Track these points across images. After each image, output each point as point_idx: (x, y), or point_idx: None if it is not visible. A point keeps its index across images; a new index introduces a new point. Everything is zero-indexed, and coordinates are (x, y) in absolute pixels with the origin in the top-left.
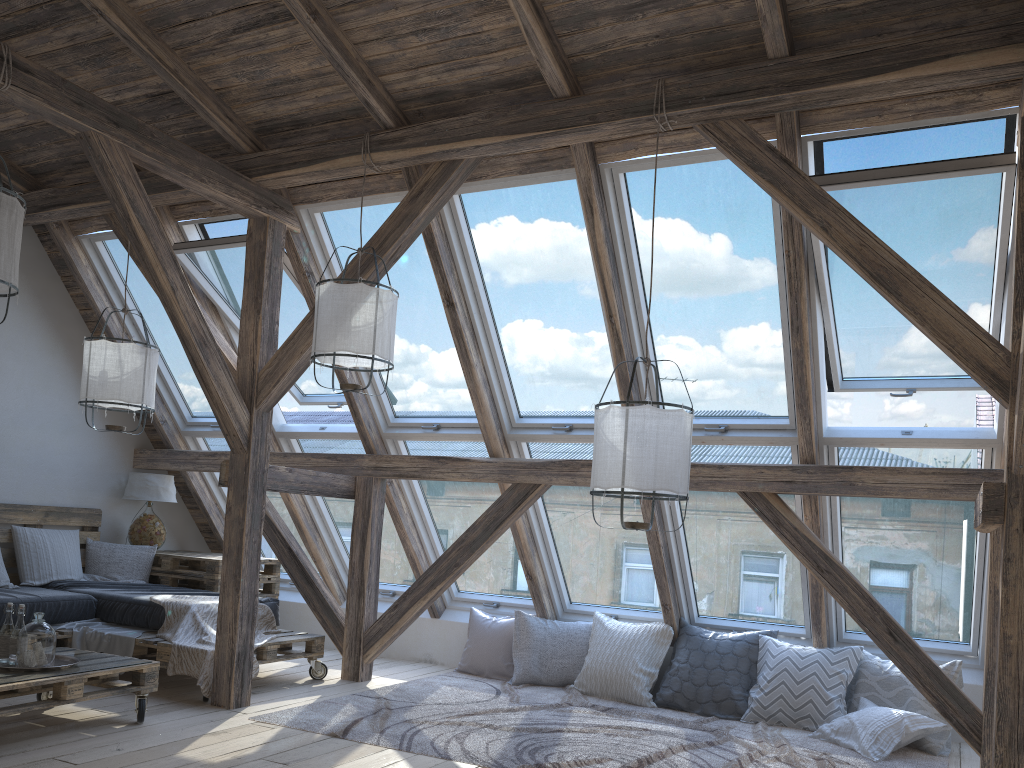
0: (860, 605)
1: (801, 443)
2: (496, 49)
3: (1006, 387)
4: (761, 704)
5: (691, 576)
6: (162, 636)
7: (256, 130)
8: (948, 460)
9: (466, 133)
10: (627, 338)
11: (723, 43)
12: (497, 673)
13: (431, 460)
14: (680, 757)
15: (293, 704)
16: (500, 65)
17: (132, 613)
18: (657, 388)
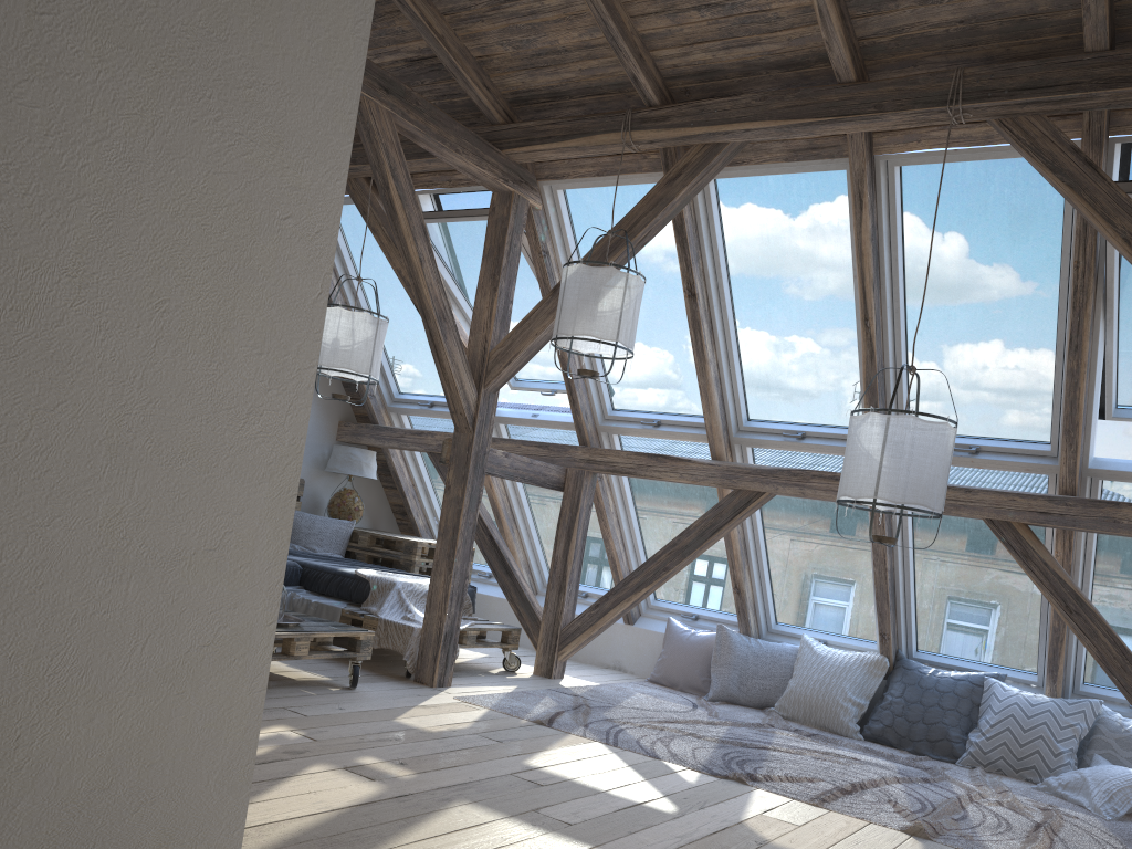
0: (1110, 652)
1: (1062, 472)
2: (781, 28)
3: None
4: (981, 749)
5: (915, 607)
6: (367, 609)
7: (510, 100)
8: None
9: (736, 115)
10: (880, 344)
11: (1034, 32)
12: (692, 687)
13: (649, 457)
14: (894, 788)
15: (492, 691)
16: (782, 45)
17: (336, 584)
18: (918, 399)
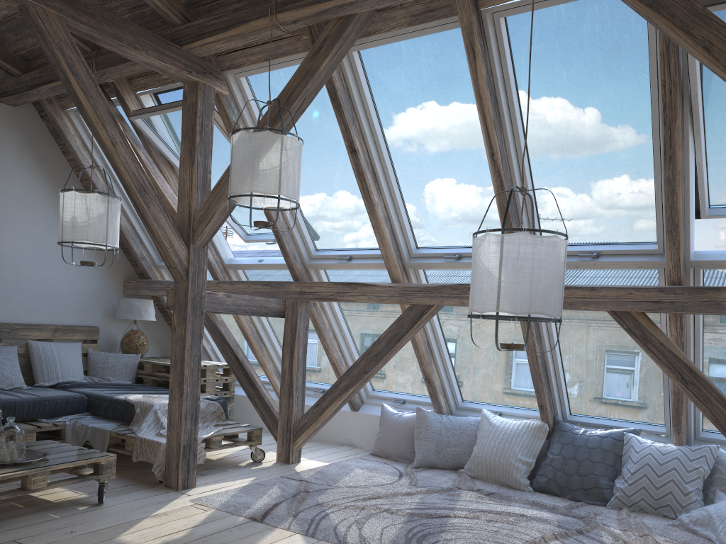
0: (723, 414)
1: (669, 266)
2: None
3: None
4: (625, 493)
5: (564, 381)
6: (131, 429)
7: (185, 4)
8: None
9: None
10: (508, 175)
11: None
12: (402, 457)
13: (344, 286)
14: None
15: (230, 486)
16: None
17: (112, 409)
18: (533, 217)
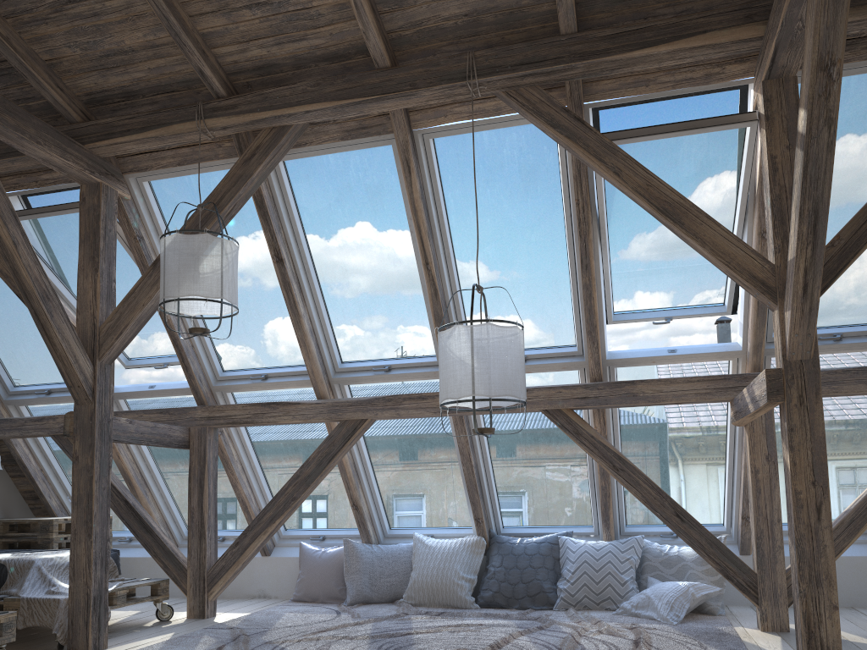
0: (651, 495)
1: (591, 364)
2: (323, 24)
3: (774, 292)
4: (569, 593)
5: (496, 492)
6: (7, 592)
7: (86, 102)
8: (703, 372)
9: (296, 100)
10: (440, 283)
11: (521, 23)
12: (331, 598)
13: (263, 406)
14: (522, 640)
15: (150, 642)
16: (326, 39)
17: None
18: (486, 314)
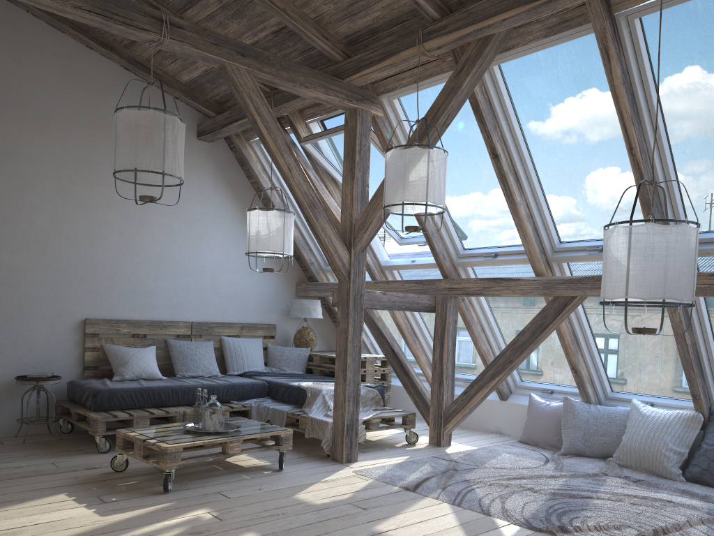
0: None
1: None
2: None
3: None
4: None
5: None
6: (303, 410)
7: (346, 43)
8: None
9: (494, 10)
10: (648, 167)
11: None
12: (549, 445)
13: (489, 281)
14: (697, 530)
15: (387, 462)
16: None
17: (288, 394)
18: (666, 207)
